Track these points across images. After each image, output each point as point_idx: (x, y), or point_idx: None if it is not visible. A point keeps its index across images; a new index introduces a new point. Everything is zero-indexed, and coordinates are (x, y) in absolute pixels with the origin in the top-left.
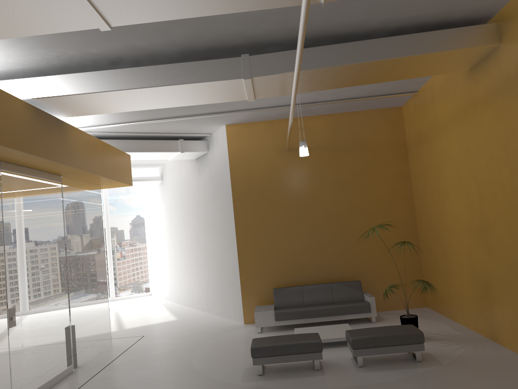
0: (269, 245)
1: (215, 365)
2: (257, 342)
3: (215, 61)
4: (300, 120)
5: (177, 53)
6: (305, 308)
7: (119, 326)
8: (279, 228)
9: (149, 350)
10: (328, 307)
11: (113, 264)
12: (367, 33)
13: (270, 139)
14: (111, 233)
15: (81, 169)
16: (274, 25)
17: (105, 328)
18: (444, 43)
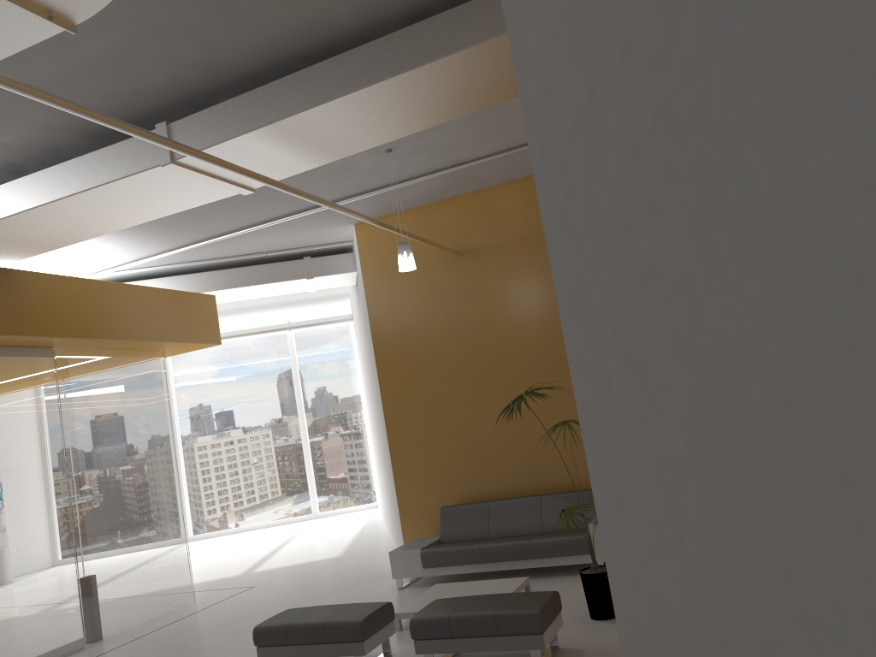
0: (438, 429)
1: (249, 651)
2: (275, 618)
3: (123, 144)
4: (475, 196)
5: (85, 141)
6: (473, 544)
7: (254, 567)
8: (453, 397)
9: (220, 614)
10: (511, 544)
11: (312, 460)
12: (362, 37)
13: (427, 238)
14: (305, 410)
15: (60, 336)
16: (164, 65)
17: (176, 577)
18: (485, 23)
